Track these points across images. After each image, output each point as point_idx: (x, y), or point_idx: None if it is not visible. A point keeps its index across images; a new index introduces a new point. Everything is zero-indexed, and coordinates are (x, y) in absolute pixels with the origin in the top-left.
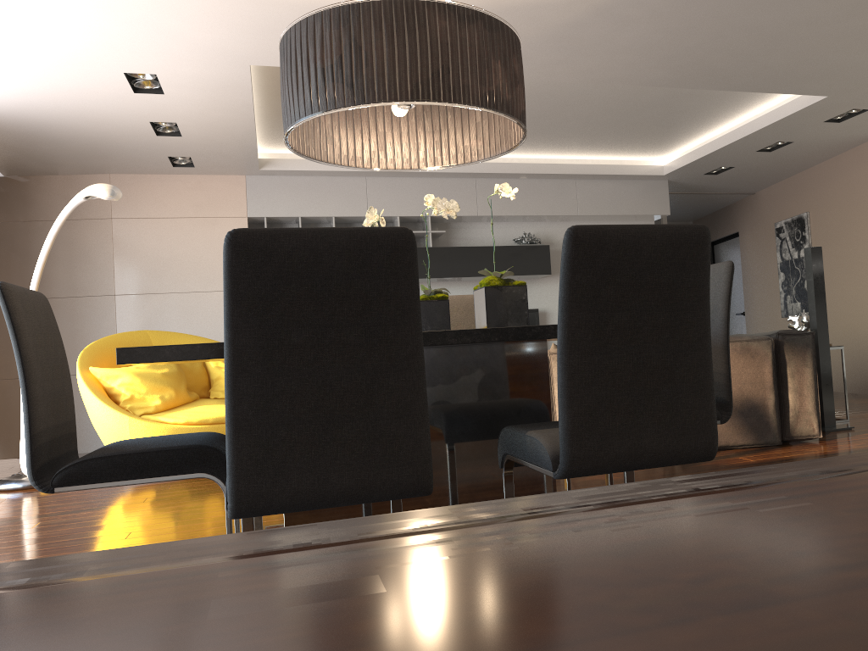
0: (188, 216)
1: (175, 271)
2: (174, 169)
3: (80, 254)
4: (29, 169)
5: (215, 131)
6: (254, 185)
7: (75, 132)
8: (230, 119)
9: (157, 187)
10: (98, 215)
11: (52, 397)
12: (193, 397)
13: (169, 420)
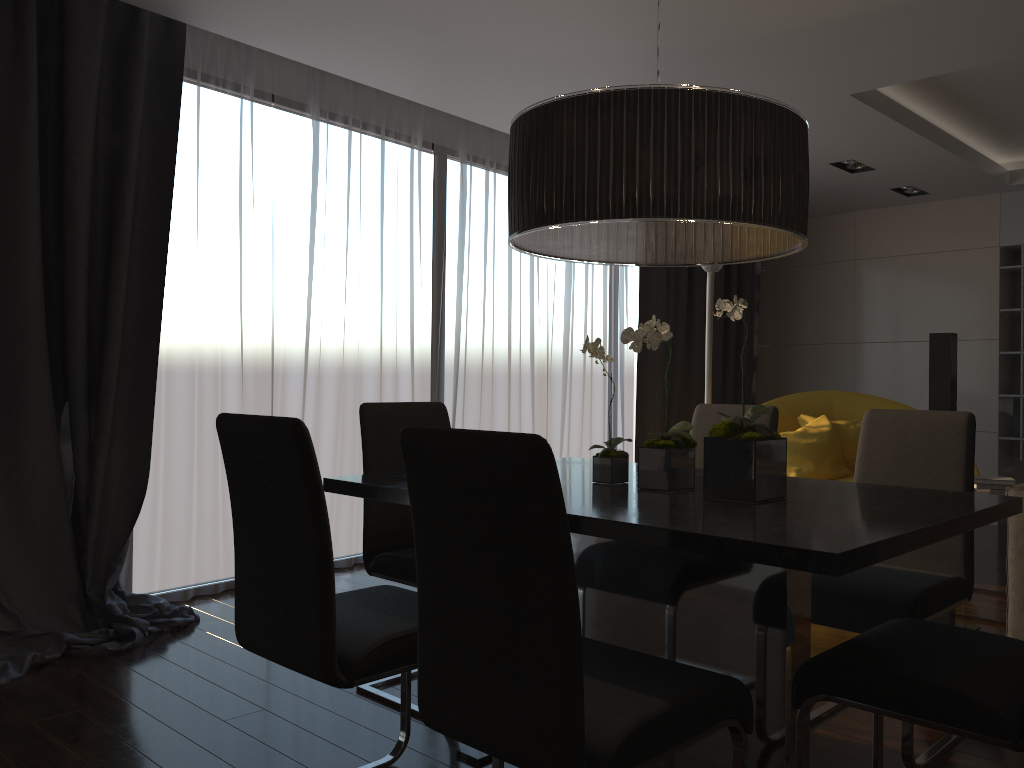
0: (930, 251)
1: (913, 316)
2: (911, 199)
3: (826, 300)
4: None
5: (903, 159)
6: (1010, 204)
7: None
8: (901, 145)
9: (899, 221)
10: (843, 257)
11: None
12: (839, 474)
13: None
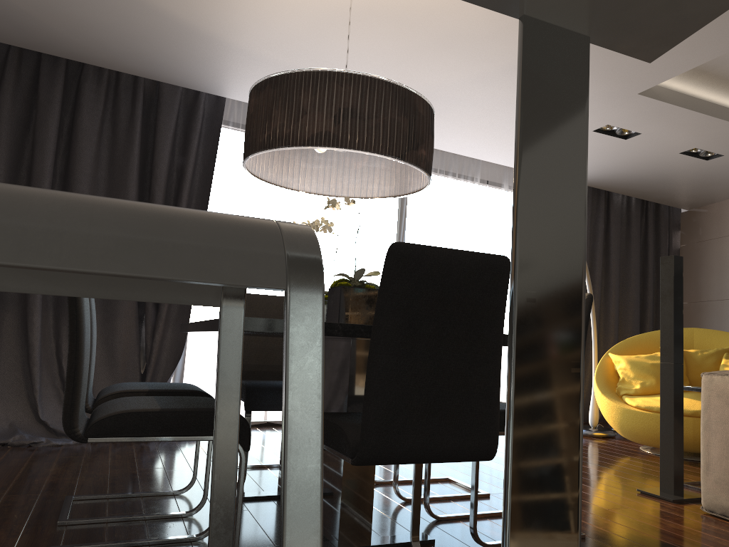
0: None
1: None
2: None
3: (725, 264)
4: (690, 203)
5: None
6: None
7: (656, 173)
8: (722, 132)
9: None
10: None
11: (259, 350)
12: None
13: (628, 401)
